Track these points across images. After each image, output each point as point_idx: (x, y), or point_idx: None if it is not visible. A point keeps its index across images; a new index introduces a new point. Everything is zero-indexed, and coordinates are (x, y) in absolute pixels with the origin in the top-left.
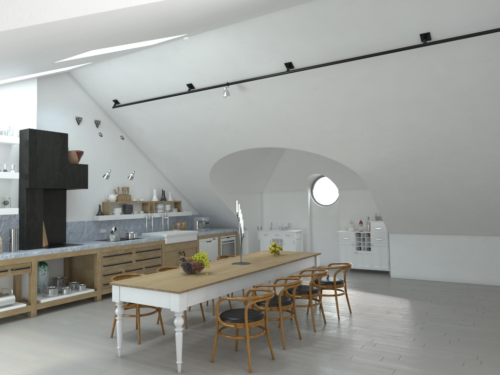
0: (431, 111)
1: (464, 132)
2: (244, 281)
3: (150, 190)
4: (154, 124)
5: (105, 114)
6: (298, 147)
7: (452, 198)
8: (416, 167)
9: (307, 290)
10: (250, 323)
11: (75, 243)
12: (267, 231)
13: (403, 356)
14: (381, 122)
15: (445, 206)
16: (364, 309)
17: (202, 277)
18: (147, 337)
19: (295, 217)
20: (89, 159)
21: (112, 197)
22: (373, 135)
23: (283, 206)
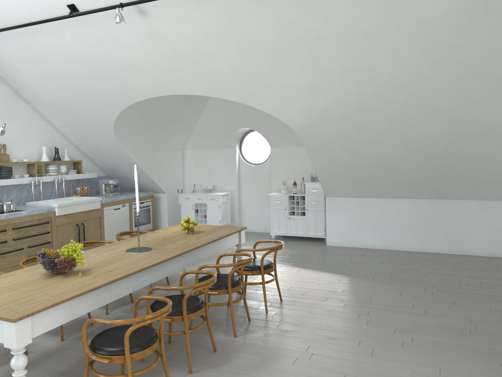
0: (384, 49)
1: (421, 78)
2: (137, 279)
3: (38, 147)
4: (33, 62)
5: None
6: (220, 94)
7: (399, 158)
8: (361, 121)
9: (226, 284)
10: (133, 355)
11: None
12: (189, 195)
13: (348, 375)
14: (322, 63)
15: (390, 167)
16: (298, 295)
17: (70, 282)
18: None
19: (222, 177)
20: None
21: None
22: (312, 80)
23: (208, 165)
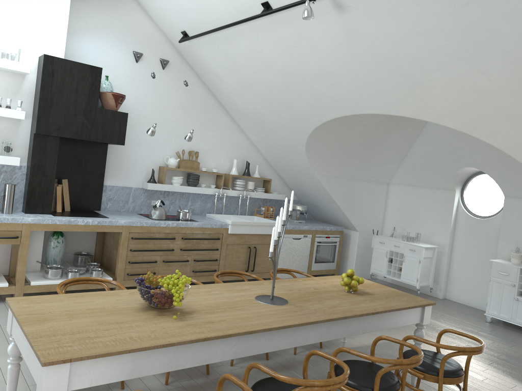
0: None
1: None
2: (243, 343)
3: (230, 159)
4: (231, 69)
5: (176, 52)
6: (431, 117)
7: None
8: None
9: (373, 385)
10: None
11: (106, 214)
12: (385, 239)
13: None
14: None
15: None
16: None
17: (155, 324)
18: (94, 388)
19: (431, 225)
20: (147, 109)
21: (171, 162)
22: None
23: (415, 207)
